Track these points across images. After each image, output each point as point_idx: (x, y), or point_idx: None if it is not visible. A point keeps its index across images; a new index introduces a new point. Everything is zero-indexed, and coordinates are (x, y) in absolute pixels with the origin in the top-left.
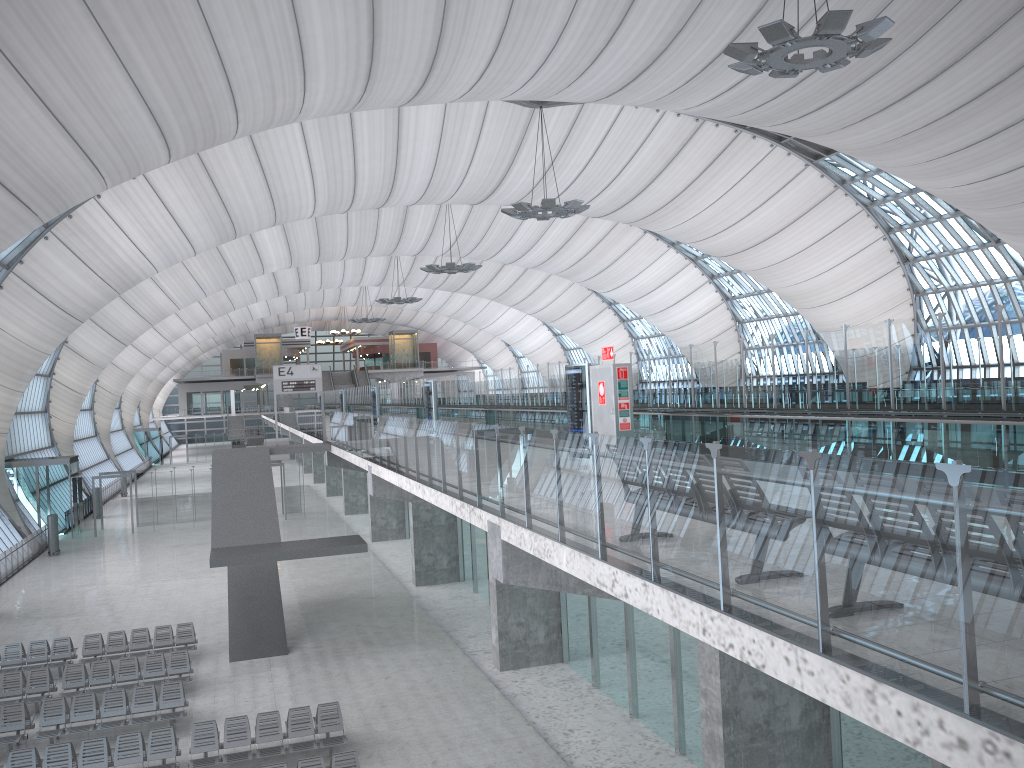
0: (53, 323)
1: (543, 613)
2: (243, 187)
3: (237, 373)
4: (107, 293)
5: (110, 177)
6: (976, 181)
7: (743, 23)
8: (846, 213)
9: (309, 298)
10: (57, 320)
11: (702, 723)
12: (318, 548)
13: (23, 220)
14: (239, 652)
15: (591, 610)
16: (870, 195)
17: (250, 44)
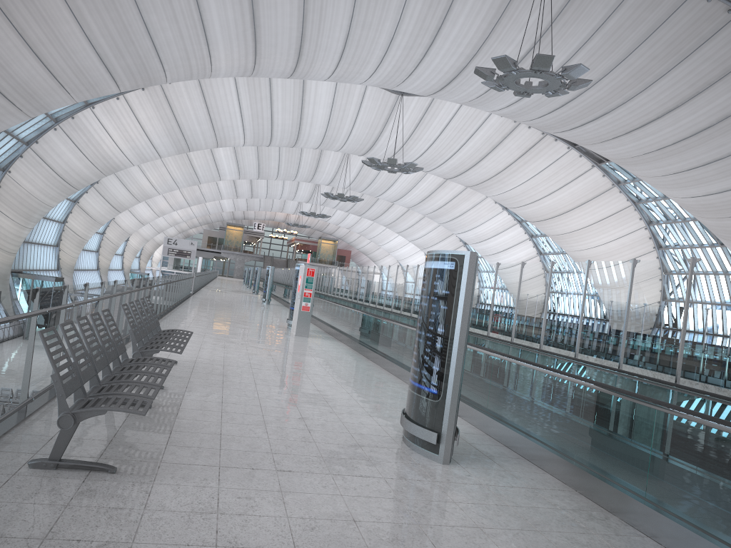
0: (55, 186)
1: None
2: (193, 117)
3: (210, 246)
4: (95, 173)
5: (74, 93)
6: (697, 196)
7: (520, 56)
8: (619, 205)
9: (262, 203)
10: (58, 185)
11: None
12: None
13: (11, 112)
14: None
15: None
16: (637, 195)
17: (167, 20)
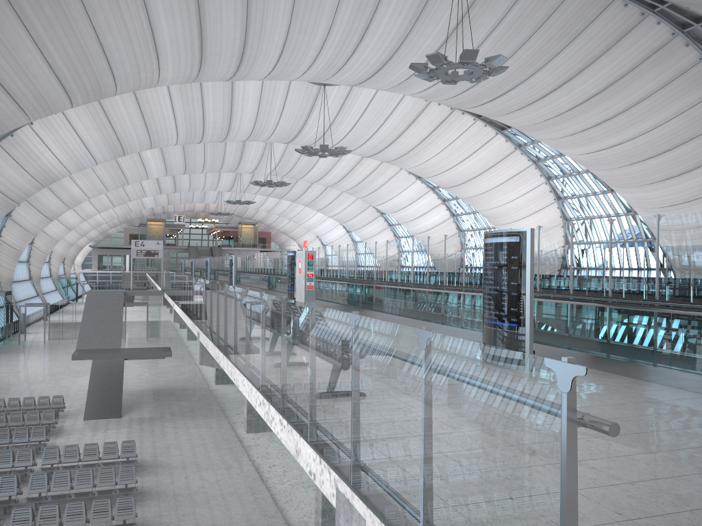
0: None
1: None
2: (129, 123)
3: None
4: (36, 186)
5: (32, 115)
6: (590, 152)
7: (437, 46)
8: (522, 165)
9: (183, 196)
10: (1, 201)
11: None
12: (141, 352)
13: None
14: (90, 415)
15: None
16: (536, 155)
17: (122, 40)
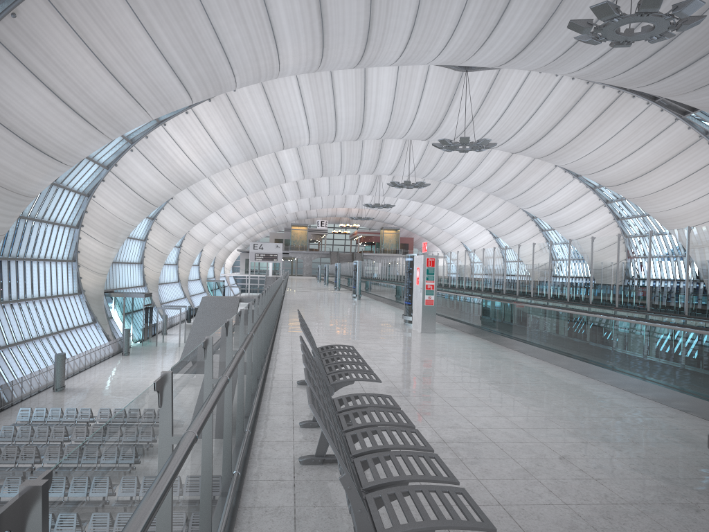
0: (136, 206)
1: None
2: (259, 122)
3: None
4: (171, 188)
5: (150, 110)
6: None
7: None
8: (708, 157)
9: (324, 201)
10: (139, 204)
11: None
12: None
13: (94, 136)
14: None
15: None
16: None
17: (235, 22)
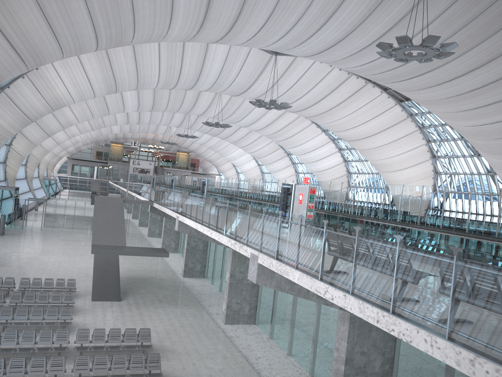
0: (19, 120)
1: (249, 299)
2: (124, 69)
3: (99, 158)
4: (48, 109)
5: (66, 53)
6: (475, 125)
7: (383, 32)
8: (410, 130)
9: (141, 127)
10: (21, 119)
11: (333, 363)
12: (145, 252)
13: (20, 67)
14: (96, 297)
15: (274, 301)
16: (423, 123)
17: (148, 1)
